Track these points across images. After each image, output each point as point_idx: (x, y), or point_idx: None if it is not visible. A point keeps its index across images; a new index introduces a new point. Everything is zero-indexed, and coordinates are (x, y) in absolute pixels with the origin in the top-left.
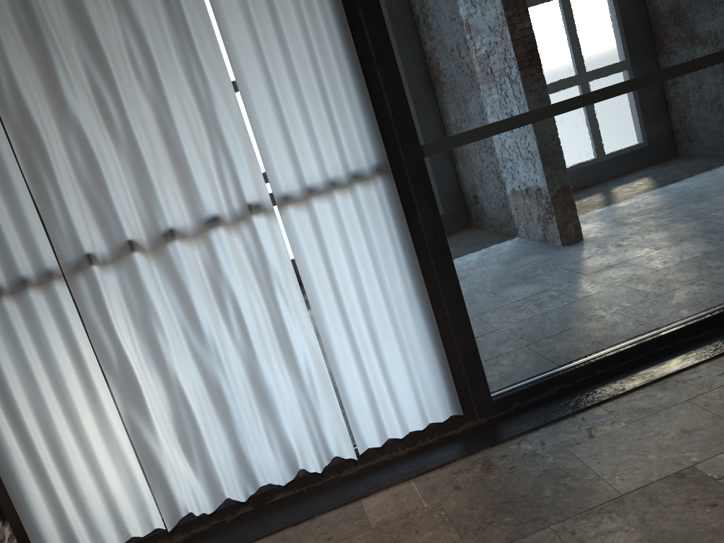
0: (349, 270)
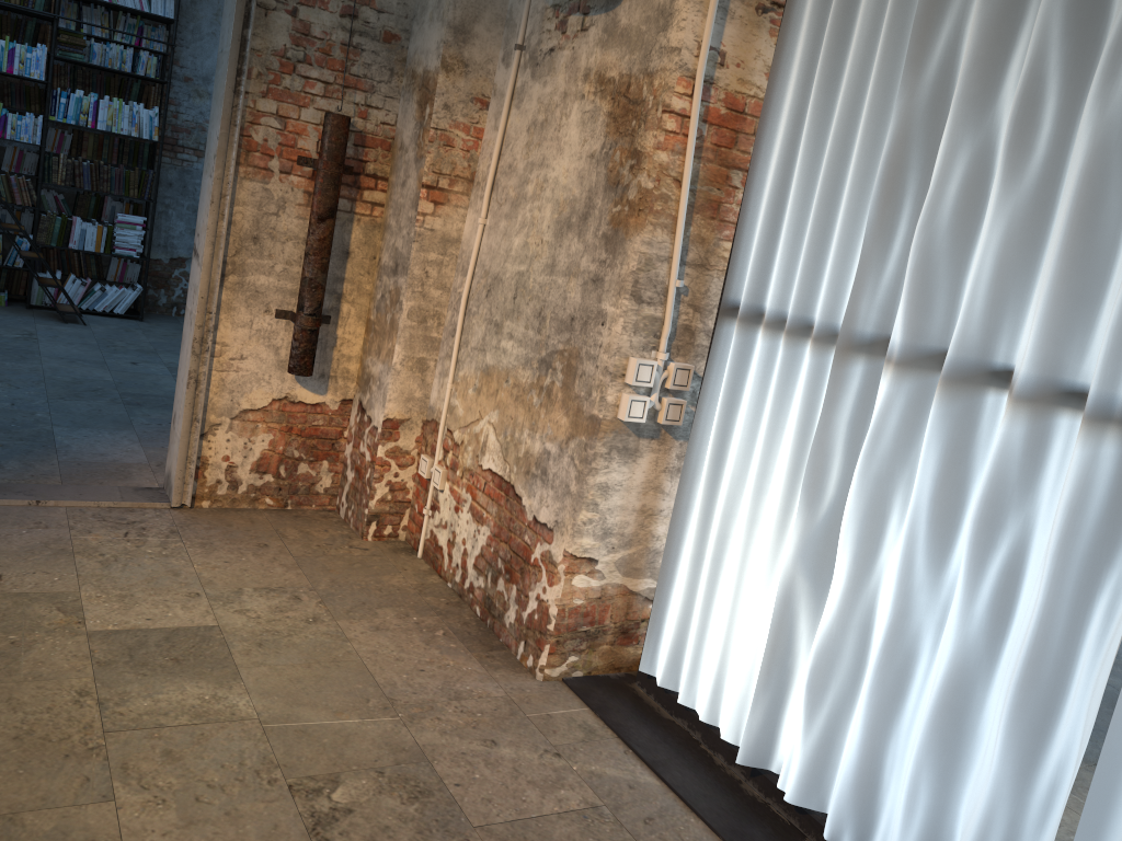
0: None
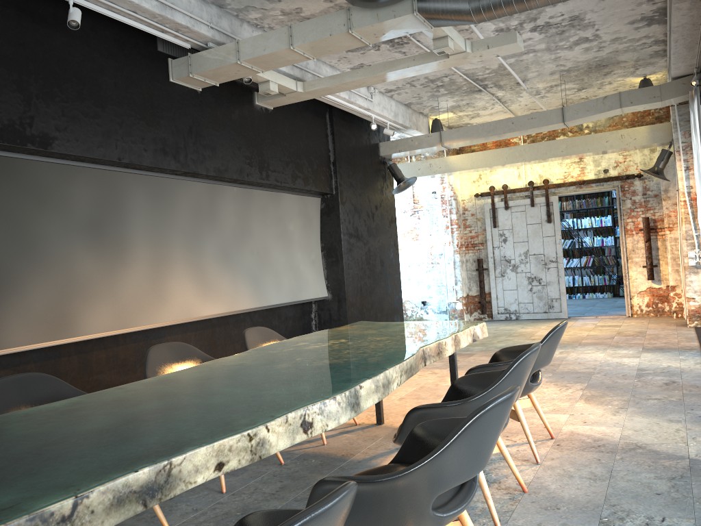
0: None
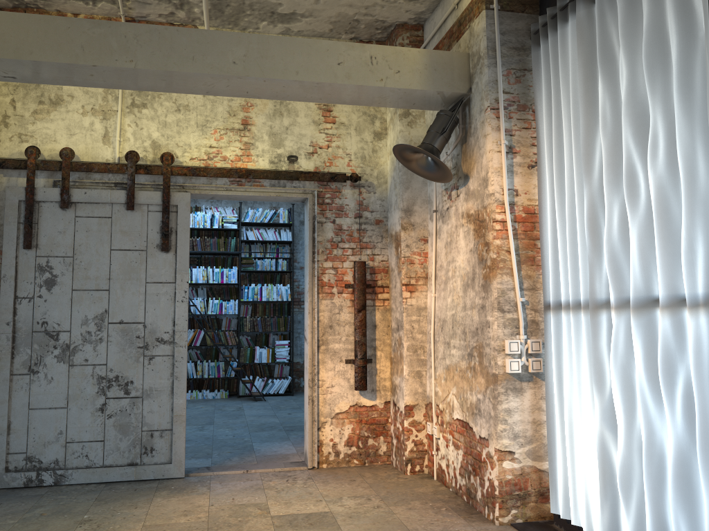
0: None
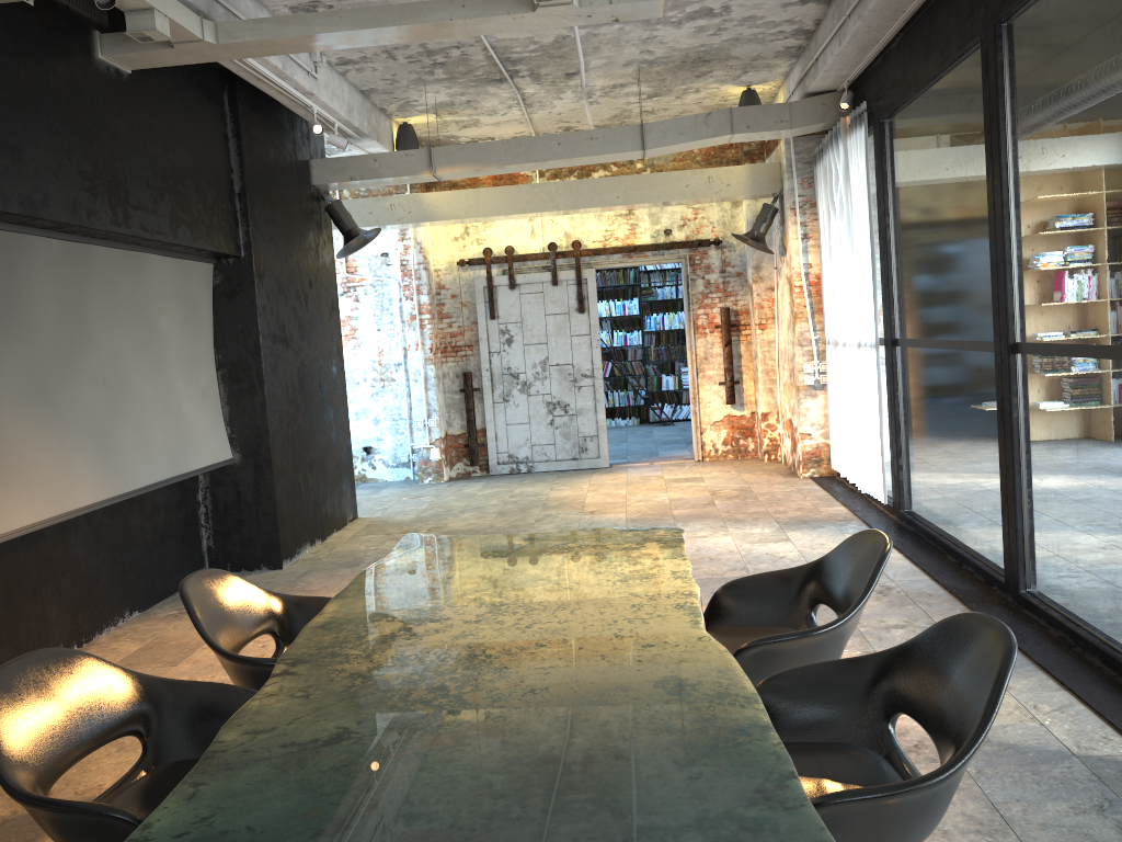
0: (869, 392)
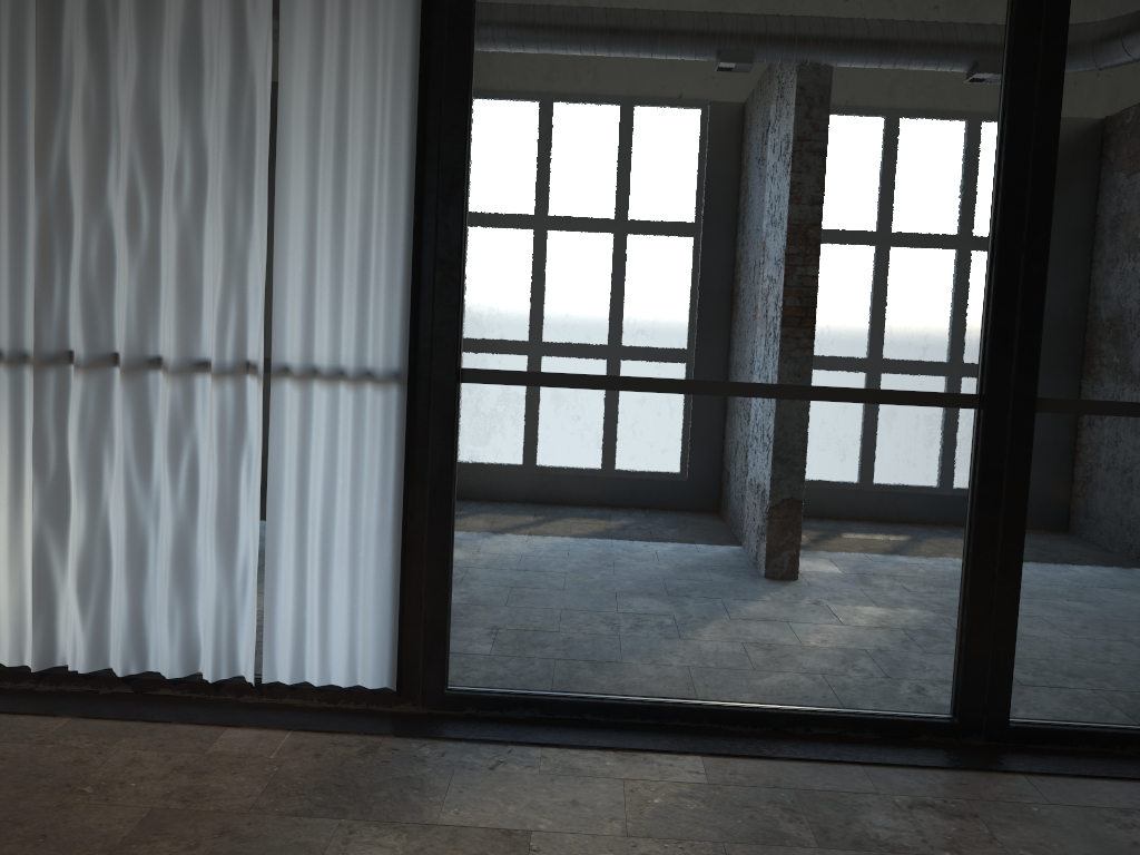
0: (324, 472)
